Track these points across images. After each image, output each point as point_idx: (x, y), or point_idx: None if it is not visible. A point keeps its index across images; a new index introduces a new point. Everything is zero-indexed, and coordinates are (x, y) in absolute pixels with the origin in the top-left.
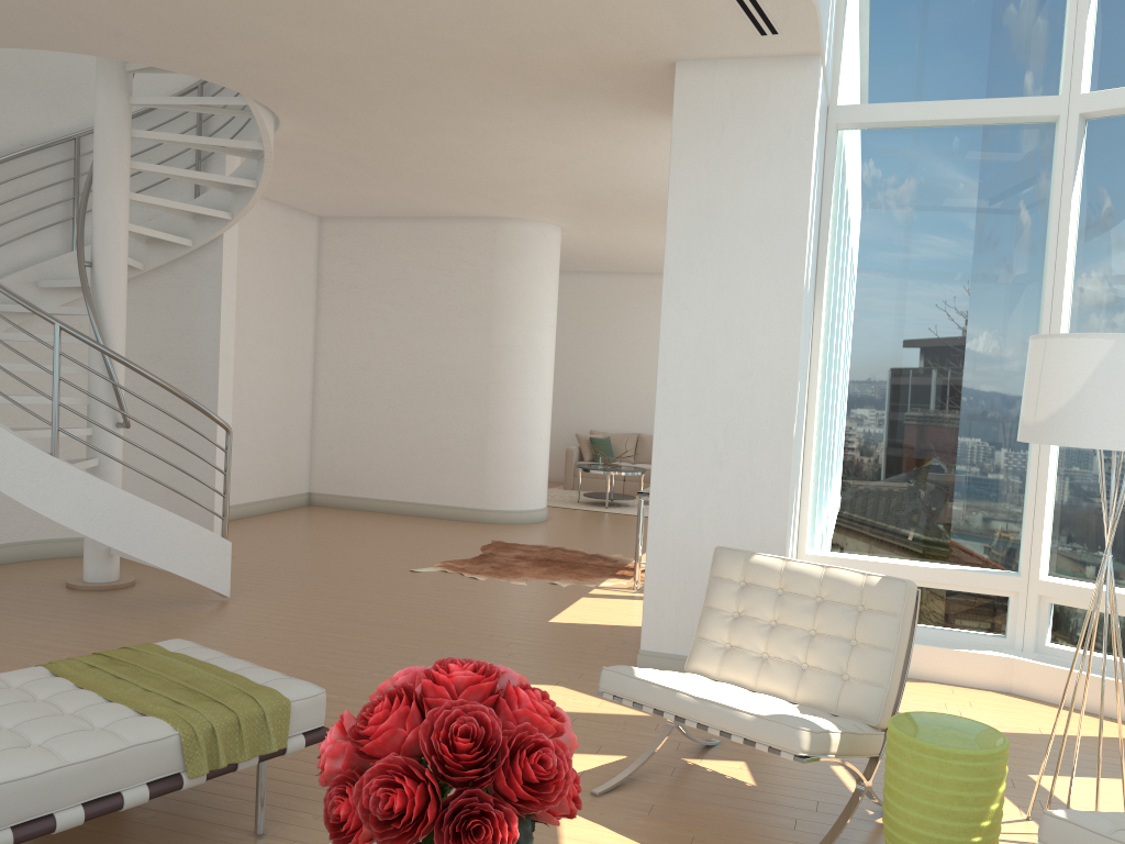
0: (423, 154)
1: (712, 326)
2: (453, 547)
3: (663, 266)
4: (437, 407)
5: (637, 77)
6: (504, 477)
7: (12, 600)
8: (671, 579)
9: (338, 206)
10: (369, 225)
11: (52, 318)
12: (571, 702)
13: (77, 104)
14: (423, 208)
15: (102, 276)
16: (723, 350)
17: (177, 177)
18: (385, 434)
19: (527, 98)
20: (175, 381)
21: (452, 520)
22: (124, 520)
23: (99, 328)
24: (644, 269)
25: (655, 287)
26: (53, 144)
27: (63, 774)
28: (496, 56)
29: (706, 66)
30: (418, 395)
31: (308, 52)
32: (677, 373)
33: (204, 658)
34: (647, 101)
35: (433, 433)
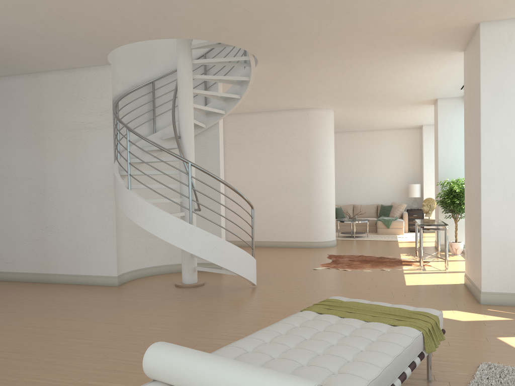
0: (307, 78)
1: (507, 140)
2: (315, 258)
3: (362, 127)
4: (285, 196)
5: (452, 32)
6: (320, 226)
7: (163, 293)
8: (495, 257)
9: (238, 108)
10: (247, 116)
11: (187, 160)
12: (471, 316)
13: (151, 67)
14: (278, 106)
15: (186, 142)
16: (513, 150)
17: (207, 96)
18: (260, 211)
19: (388, 46)
20: (199, 190)
21: (296, 248)
22: (221, 251)
23: (187, 165)
24: (351, 129)
25: (355, 137)
26: (144, 85)
27: (405, 352)
28: (396, 26)
29: (495, 23)
30: (275, 191)
31: (307, 30)
32: (491, 163)
33: (366, 302)
34: (444, 44)
35: (284, 208)
